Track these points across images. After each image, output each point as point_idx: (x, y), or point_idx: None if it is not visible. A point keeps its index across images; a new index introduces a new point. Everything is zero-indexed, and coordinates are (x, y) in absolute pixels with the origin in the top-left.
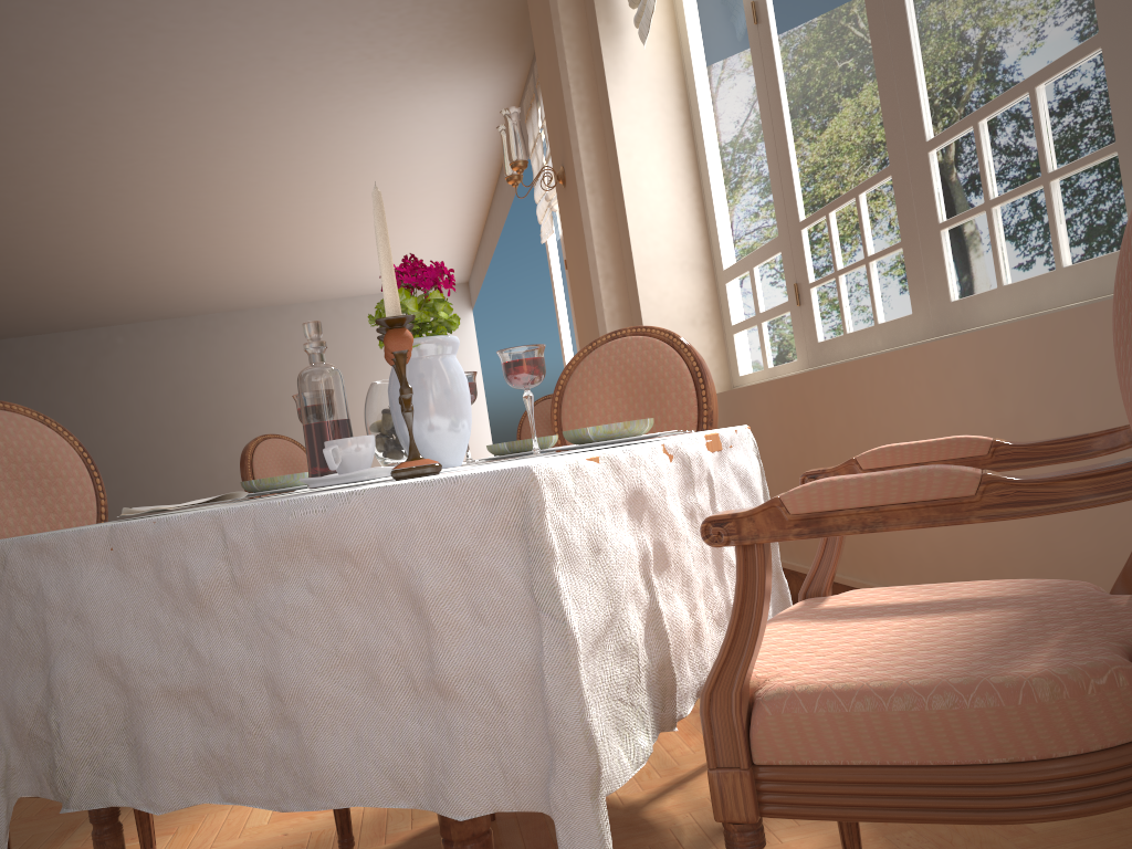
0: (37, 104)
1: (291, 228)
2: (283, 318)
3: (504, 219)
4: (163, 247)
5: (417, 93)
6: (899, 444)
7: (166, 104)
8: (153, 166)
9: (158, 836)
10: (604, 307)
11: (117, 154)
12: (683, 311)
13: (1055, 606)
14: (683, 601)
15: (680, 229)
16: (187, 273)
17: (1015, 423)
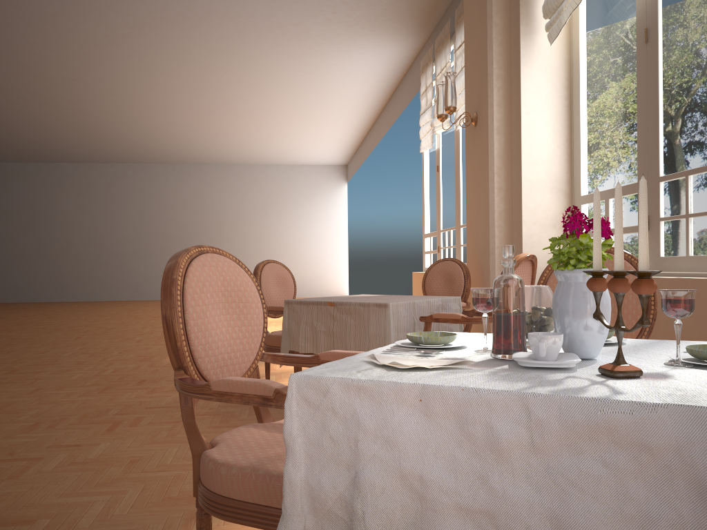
0: (120, 25)
1: (250, 119)
2: (230, 172)
3: (386, 131)
4: (170, 120)
5: (352, 47)
6: None
7: (198, 35)
8: (179, 71)
9: None
10: (495, 208)
11: (160, 61)
12: (549, 218)
13: None
14: None
15: (554, 165)
16: (179, 138)
17: None
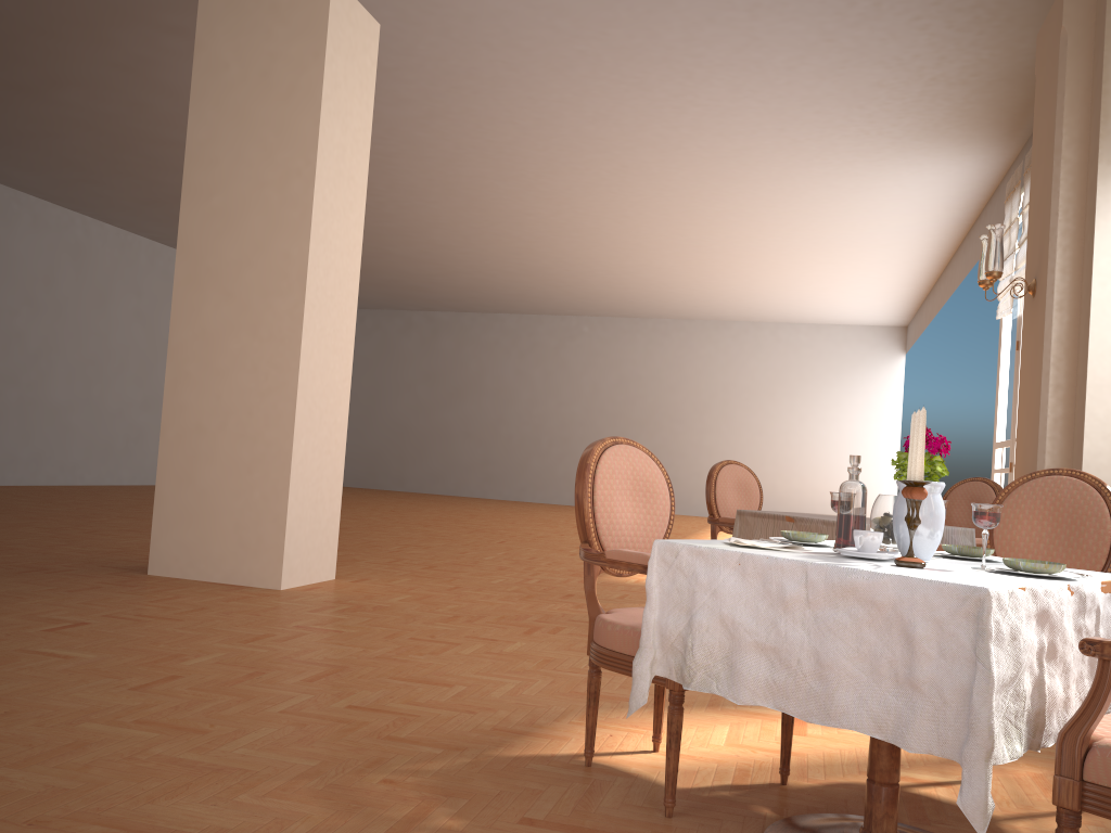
0: (586, 150)
1: (754, 260)
2: (724, 333)
3: (960, 280)
4: (642, 261)
5: (902, 163)
6: None
7: (682, 157)
8: (656, 201)
9: (652, 730)
10: (1048, 413)
11: (632, 189)
12: None
13: None
14: (1060, 681)
15: None
16: (655, 284)
17: None
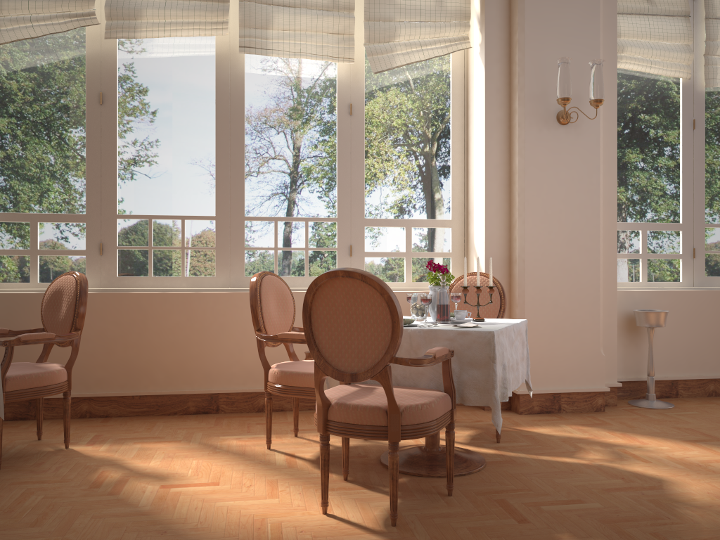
0: None
1: None
2: None
3: None
4: None
5: None
6: None
7: None
8: None
9: (264, 521)
10: None
11: None
12: None
13: None
14: None
15: None
16: None
17: None
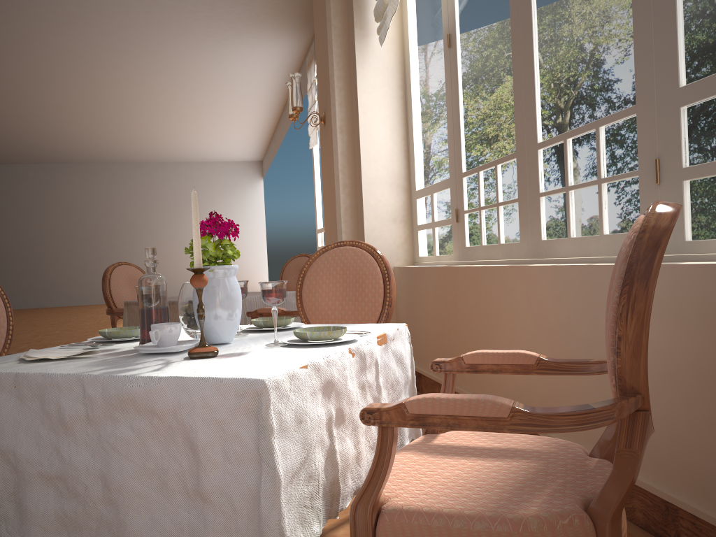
0: None
1: (150, 116)
2: (140, 171)
3: (288, 127)
4: (64, 119)
5: (239, 43)
6: (487, 352)
7: (75, 31)
8: (62, 68)
9: None
10: (341, 204)
11: (39, 58)
12: (389, 212)
13: (556, 462)
14: (351, 440)
15: (392, 162)
16: (79, 137)
17: (566, 323)
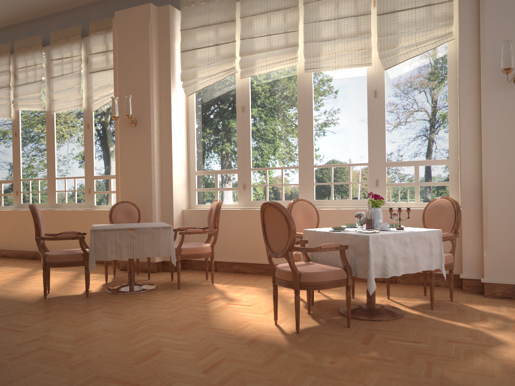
0: None
1: None
2: None
3: None
4: None
5: None
6: None
7: None
8: None
9: (246, 322)
10: (155, 174)
11: None
12: (181, 181)
13: None
14: None
15: (182, 154)
16: None
17: None
